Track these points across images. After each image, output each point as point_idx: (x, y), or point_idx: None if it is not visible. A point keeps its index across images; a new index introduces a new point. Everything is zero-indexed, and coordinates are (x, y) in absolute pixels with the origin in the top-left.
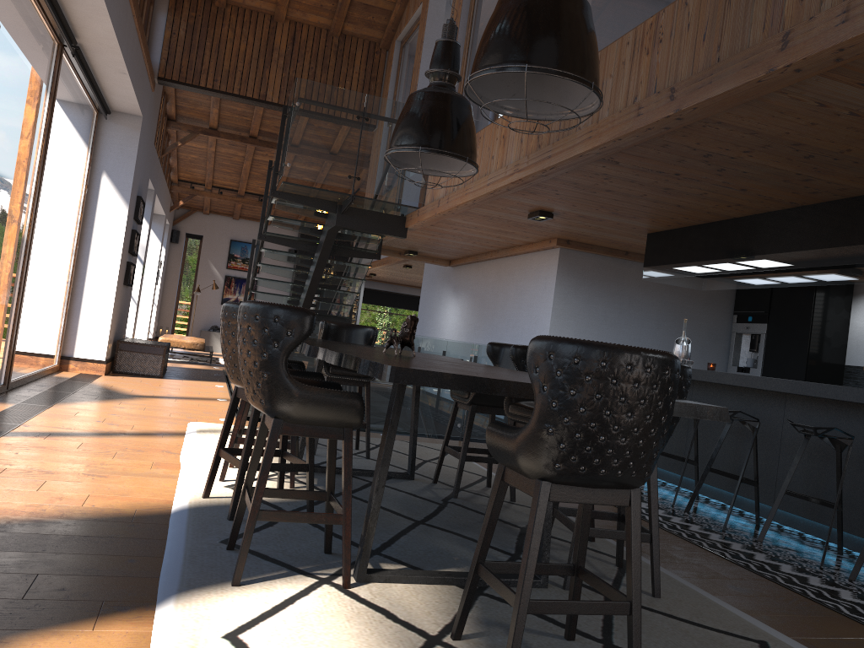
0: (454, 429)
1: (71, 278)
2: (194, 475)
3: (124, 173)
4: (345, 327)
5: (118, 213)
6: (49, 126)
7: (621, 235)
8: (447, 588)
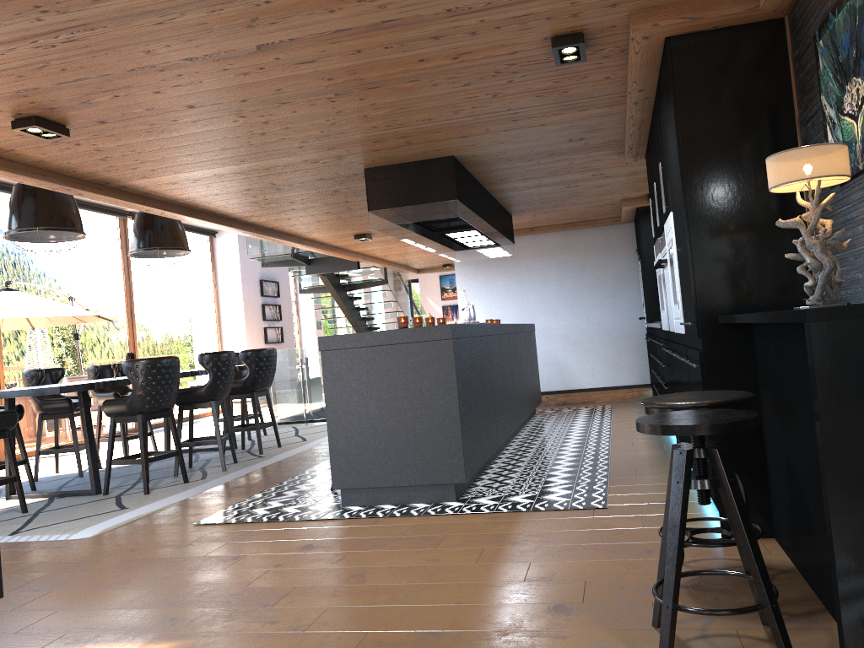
0: None
1: (218, 349)
2: None
3: (234, 269)
4: None
5: (237, 297)
6: (128, 266)
7: None
8: (41, 499)
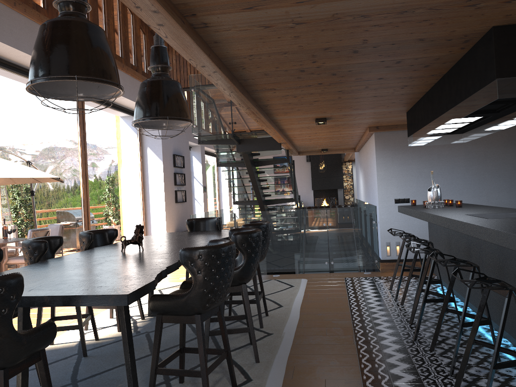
0: (323, 266)
1: (142, 206)
2: None
3: (157, 145)
4: (205, 220)
5: (158, 167)
6: (84, 138)
7: (396, 117)
8: None
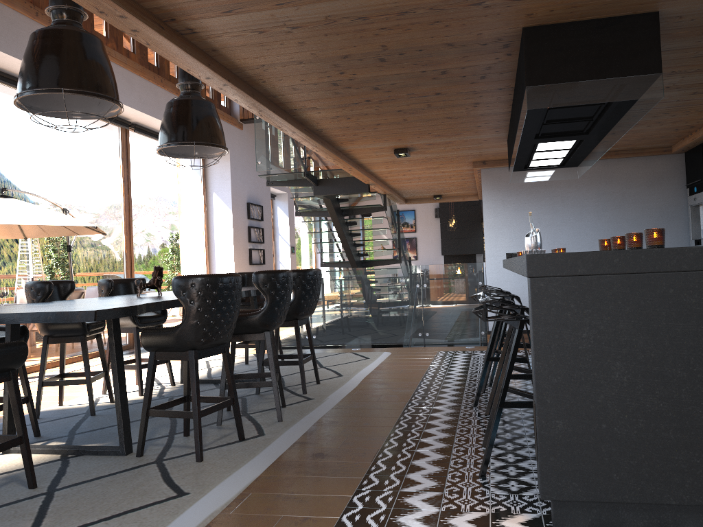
0: (416, 338)
1: (206, 267)
2: (97, 392)
3: (225, 191)
4: None
5: (226, 218)
6: (128, 179)
7: (499, 147)
8: (50, 456)
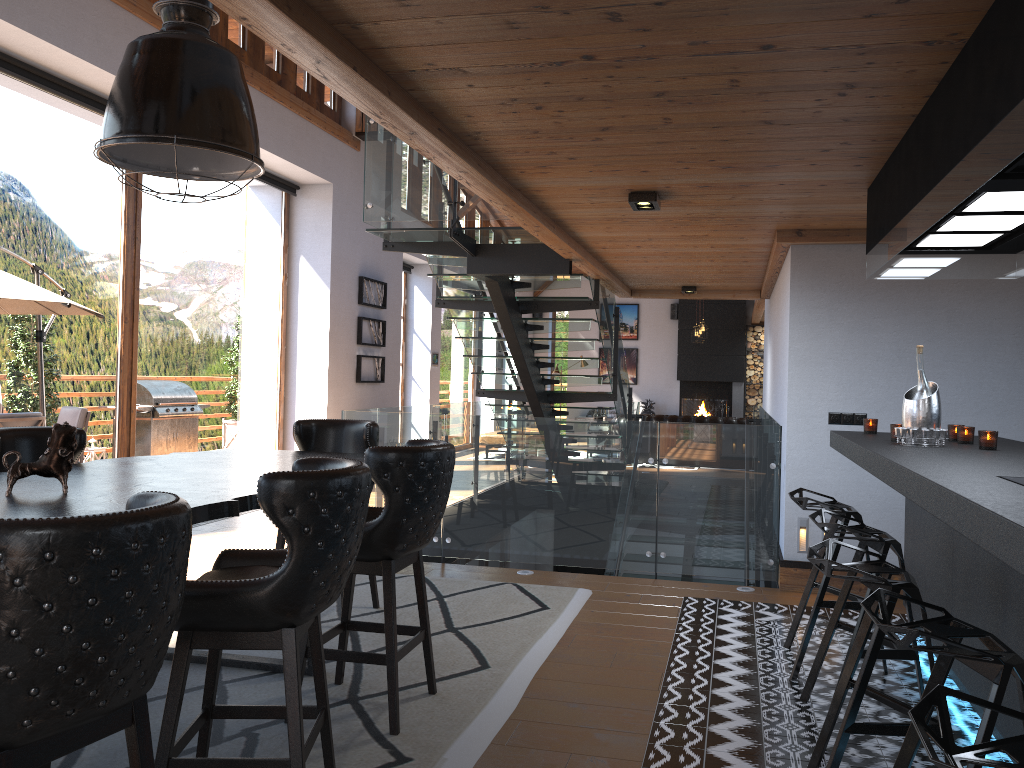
0: (641, 561)
1: (279, 383)
2: None
3: (321, 254)
4: (343, 427)
5: (320, 301)
6: (136, 221)
7: (843, 203)
8: None
